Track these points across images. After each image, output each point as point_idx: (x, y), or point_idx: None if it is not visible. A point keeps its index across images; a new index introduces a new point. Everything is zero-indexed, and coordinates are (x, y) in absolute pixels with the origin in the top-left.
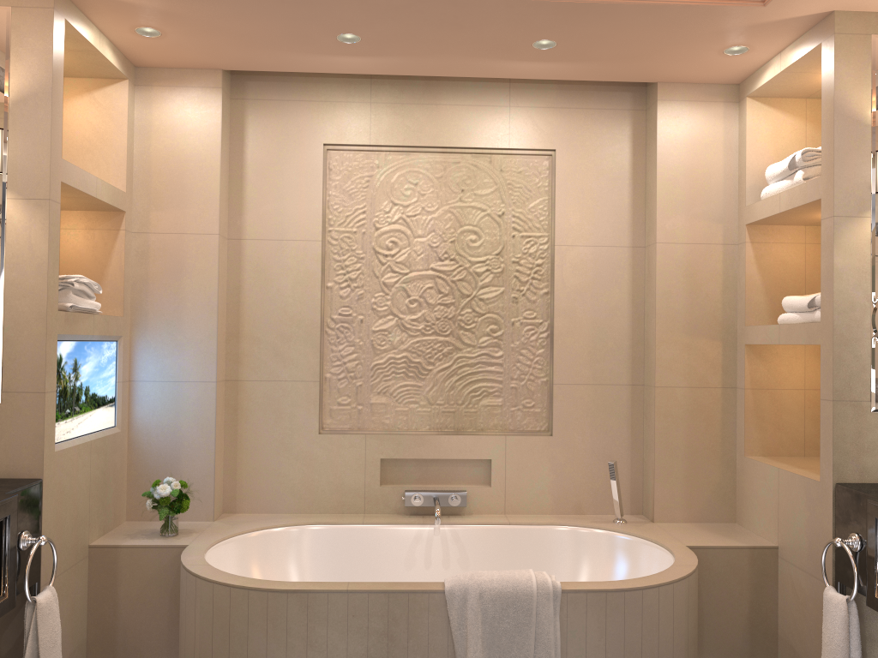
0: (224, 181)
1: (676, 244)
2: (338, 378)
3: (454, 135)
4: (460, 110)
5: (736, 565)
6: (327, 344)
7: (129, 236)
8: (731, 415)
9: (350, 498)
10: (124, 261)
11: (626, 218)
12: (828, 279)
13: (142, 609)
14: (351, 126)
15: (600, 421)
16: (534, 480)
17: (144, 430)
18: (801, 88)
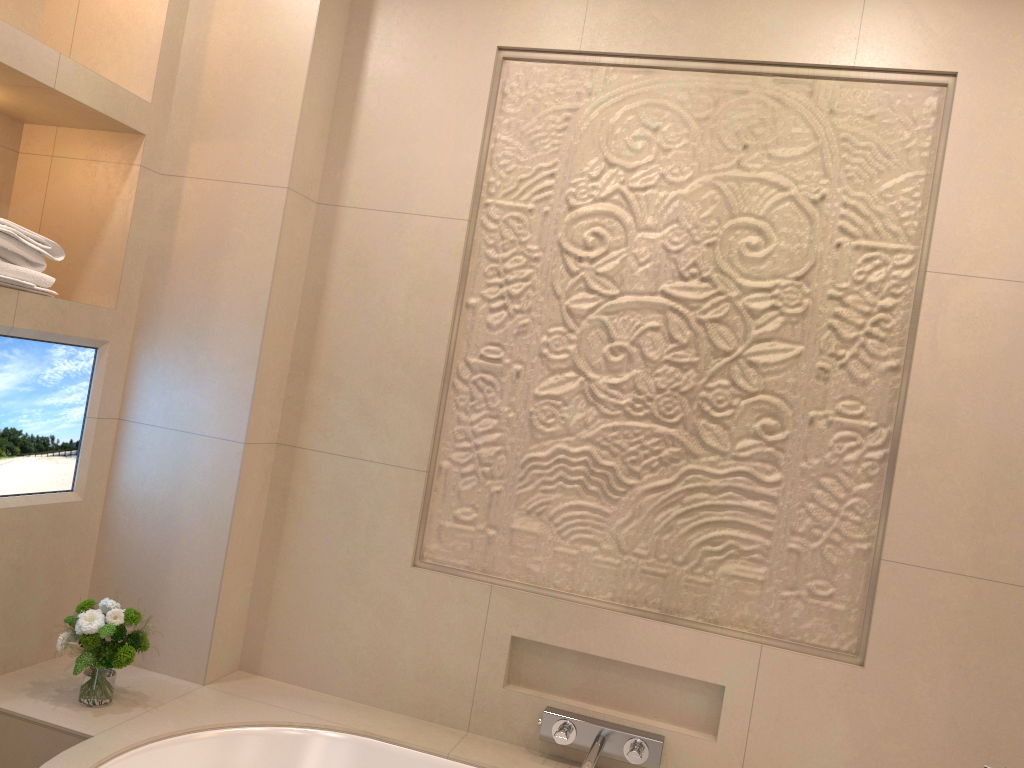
0: (317, 100)
1: None
2: (461, 472)
3: (742, 38)
4: None
5: None
6: (453, 408)
7: (152, 179)
8: None
9: (447, 696)
10: (131, 218)
11: None
12: None
13: None
14: (550, 16)
15: (979, 659)
16: (810, 750)
17: (127, 505)
18: None
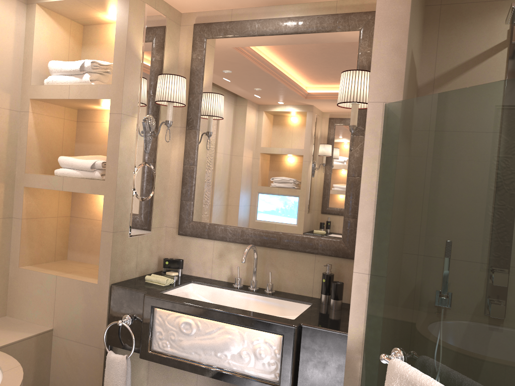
0: None
1: None
2: None
3: None
4: None
5: (27, 351)
6: None
7: None
8: (8, 238)
9: None
10: None
11: None
12: (114, 154)
13: None
14: None
15: None
16: None
17: None
18: (75, 13)
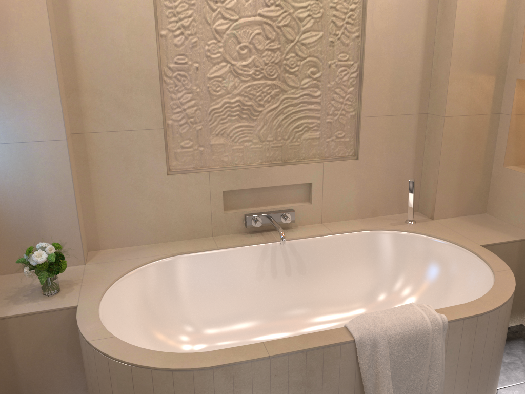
0: None
1: None
2: (179, 124)
3: None
4: None
5: (510, 254)
6: (167, 93)
7: None
8: (494, 135)
9: (199, 225)
10: None
11: None
12: None
13: (42, 364)
14: None
15: (394, 144)
16: (344, 195)
17: None
18: None
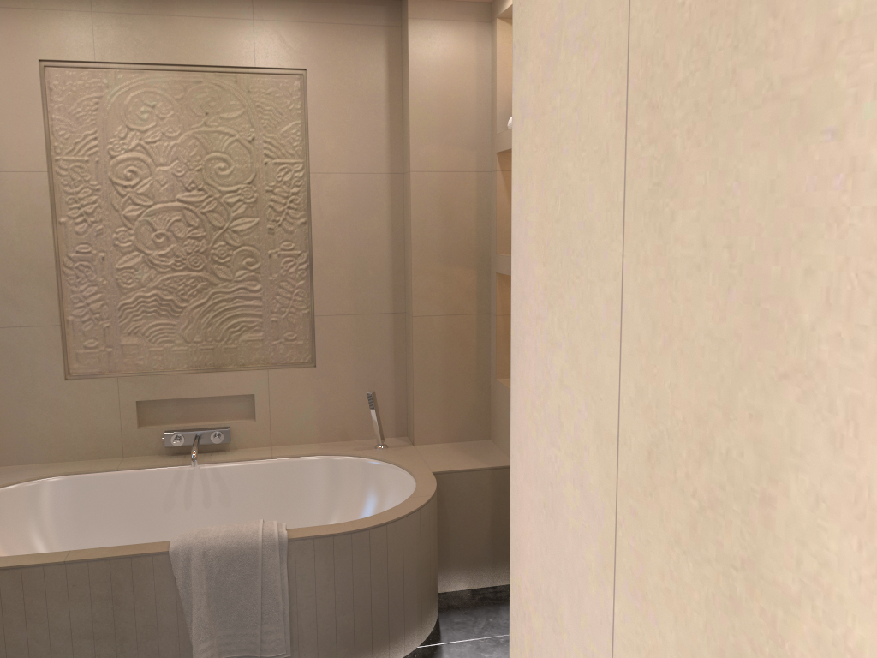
0: None
1: (431, 172)
2: (82, 320)
3: (192, 52)
4: (197, 23)
5: (479, 485)
6: (67, 285)
7: None
8: (486, 339)
9: (106, 443)
10: None
11: (383, 144)
12: None
13: None
14: (70, 39)
15: (363, 350)
16: (299, 411)
17: None
18: None
